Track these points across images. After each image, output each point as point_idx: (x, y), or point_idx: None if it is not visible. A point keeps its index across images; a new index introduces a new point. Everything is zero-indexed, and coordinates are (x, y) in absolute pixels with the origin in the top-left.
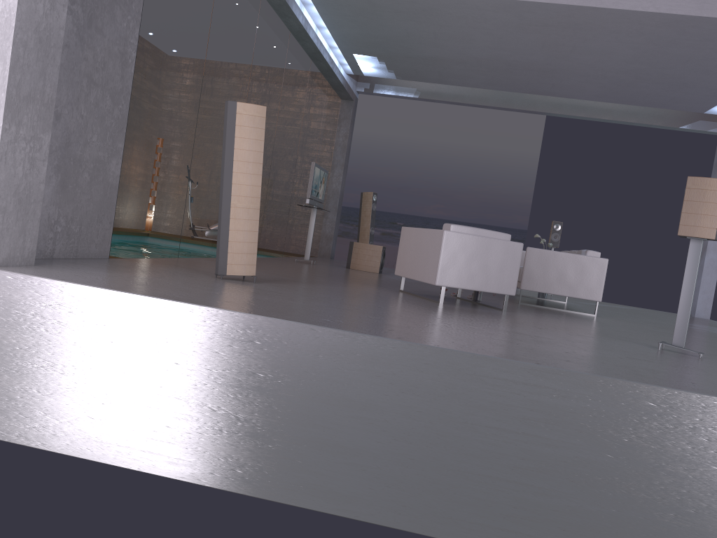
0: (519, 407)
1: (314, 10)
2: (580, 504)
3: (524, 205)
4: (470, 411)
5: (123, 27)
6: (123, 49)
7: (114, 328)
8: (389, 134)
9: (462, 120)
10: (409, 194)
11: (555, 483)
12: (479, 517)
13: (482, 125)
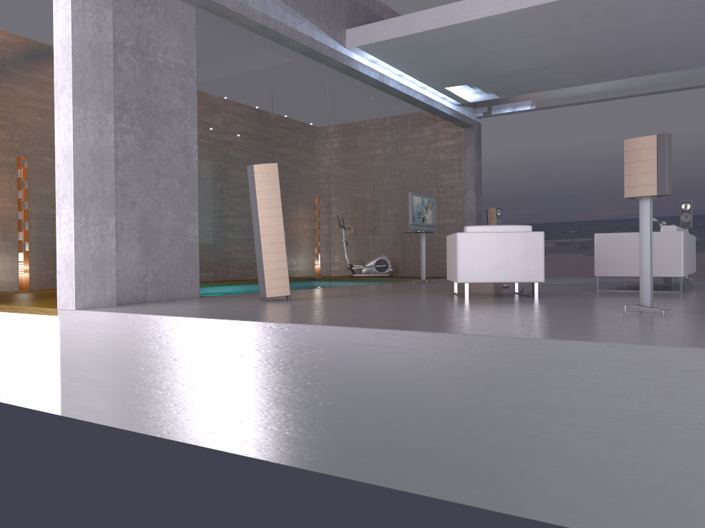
0: (373, 365)
1: (384, 64)
2: (427, 441)
3: None
4: (341, 372)
5: (181, 130)
6: (184, 145)
7: (138, 339)
8: (547, 146)
9: (621, 115)
10: (577, 200)
11: (407, 425)
12: (360, 457)
13: (645, 113)
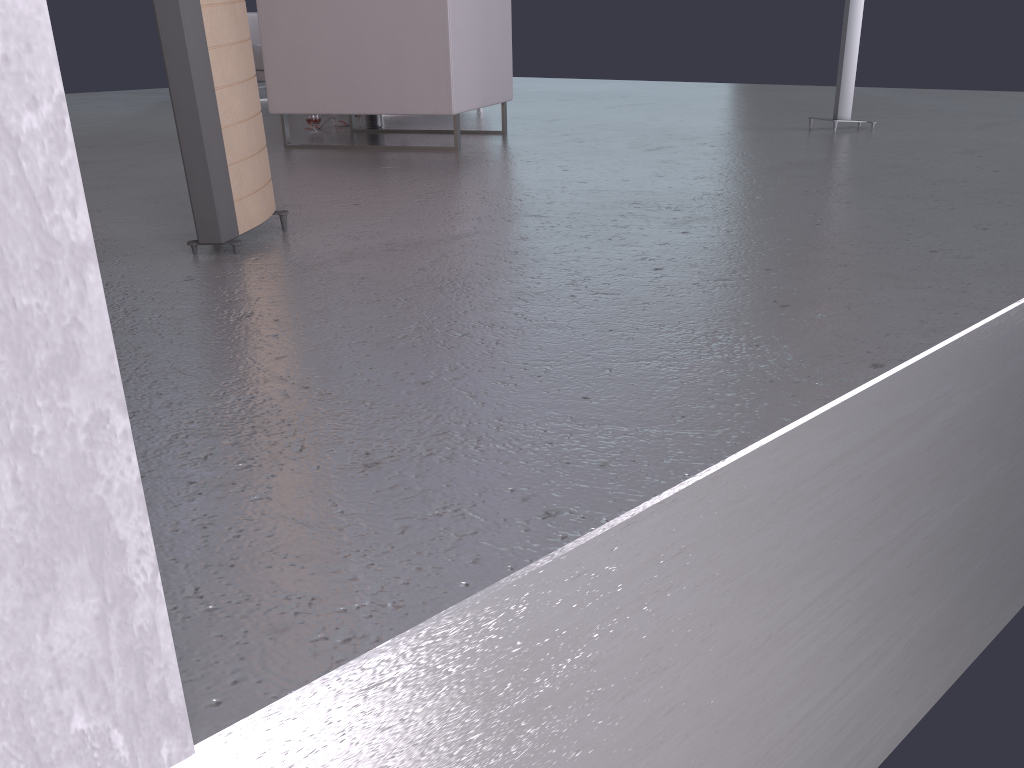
0: None
1: None
2: None
3: None
4: None
5: None
6: None
7: (771, 561)
8: None
9: None
10: None
11: None
12: None
13: None
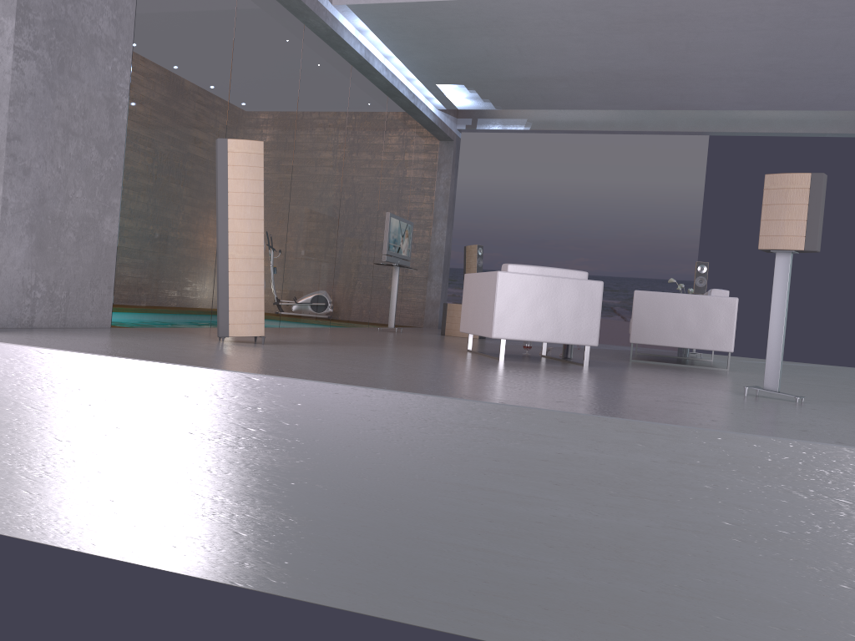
0: (482, 457)
1: (374, 37)
2: (563, 575)
3: (689, 251)
4: (426, 465)
5: (108, 71)
6: (110, 94)
7: (48, 390)
8: (517, 179)
9: (604, 154)
10: (545, 248)
11: (531, 549)
12: (445, 595)
13: (630, 157)
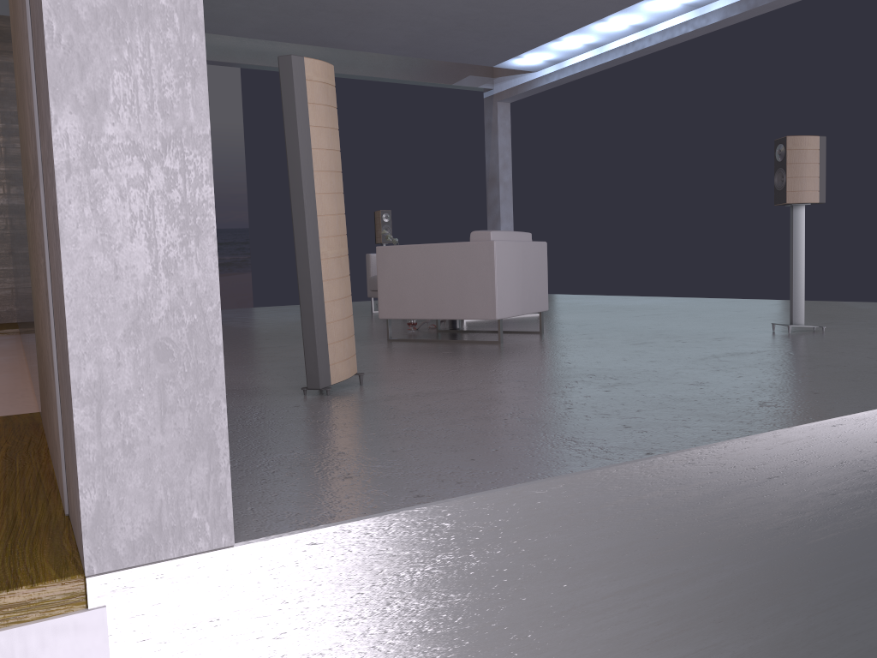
0: None
1: None
2: None
3: (238, 196)
4: None
5: None
6: None
7: (567, 555)
8: None
9: None
10: None
11: None
12: None
13: None
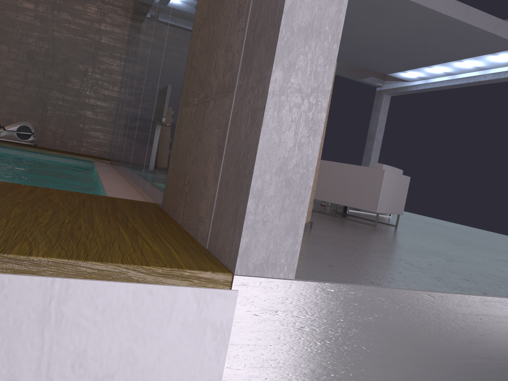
0: None
1: None
2: None
3: None
4: None
5: None
6: None
7: (434, 332)
8: None
9: None
10: None
11: None
12: None
13: None
